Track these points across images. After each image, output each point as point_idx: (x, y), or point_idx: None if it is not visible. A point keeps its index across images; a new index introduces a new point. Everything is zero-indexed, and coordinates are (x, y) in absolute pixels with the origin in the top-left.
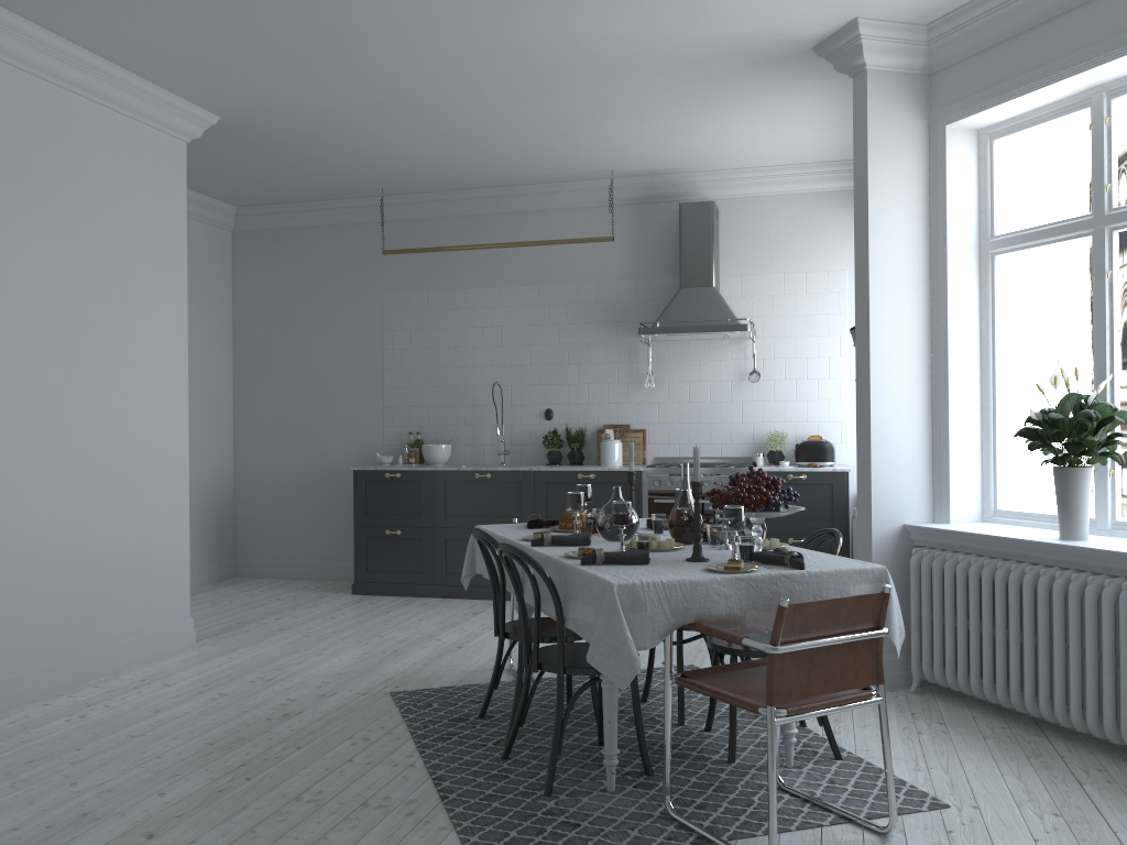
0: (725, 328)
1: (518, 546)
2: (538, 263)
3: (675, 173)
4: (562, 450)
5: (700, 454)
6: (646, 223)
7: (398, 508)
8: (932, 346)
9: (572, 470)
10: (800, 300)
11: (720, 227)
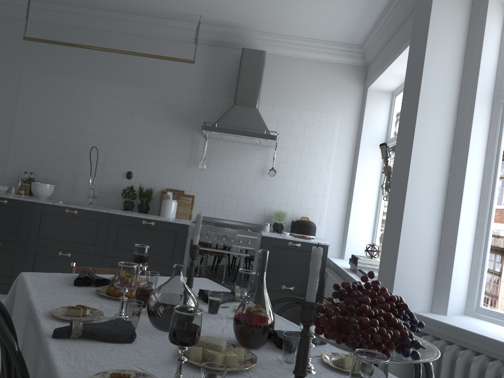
0: (262, 136)
1: (38, 331)
2: (139, 71)
3: (242, 29)
4: (135, 201)
5: (228, 218)
6: (217, 59)
7: (2, 226)
8: (451, 167)
9: (139, 217)
10: (308, 128)
11: (264, 71)
